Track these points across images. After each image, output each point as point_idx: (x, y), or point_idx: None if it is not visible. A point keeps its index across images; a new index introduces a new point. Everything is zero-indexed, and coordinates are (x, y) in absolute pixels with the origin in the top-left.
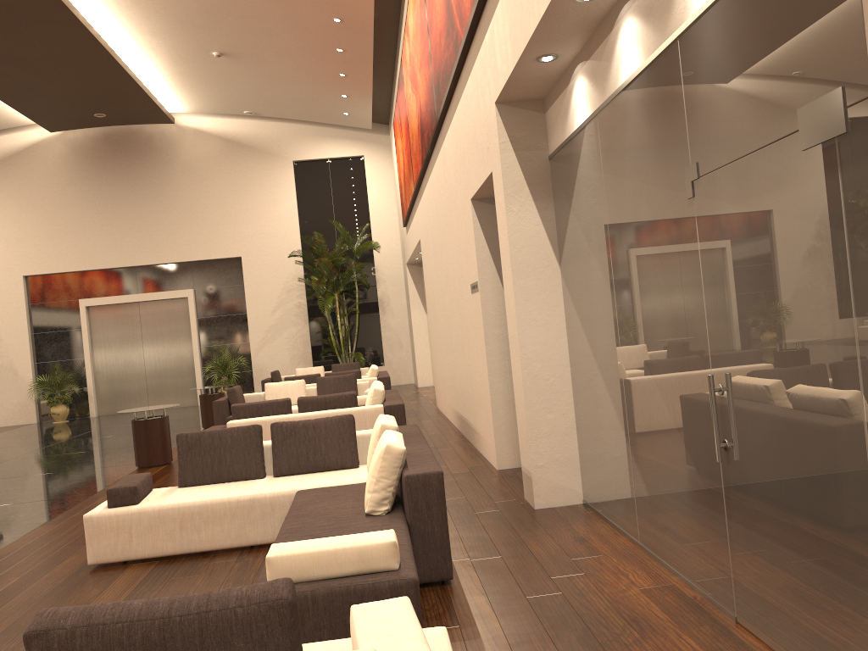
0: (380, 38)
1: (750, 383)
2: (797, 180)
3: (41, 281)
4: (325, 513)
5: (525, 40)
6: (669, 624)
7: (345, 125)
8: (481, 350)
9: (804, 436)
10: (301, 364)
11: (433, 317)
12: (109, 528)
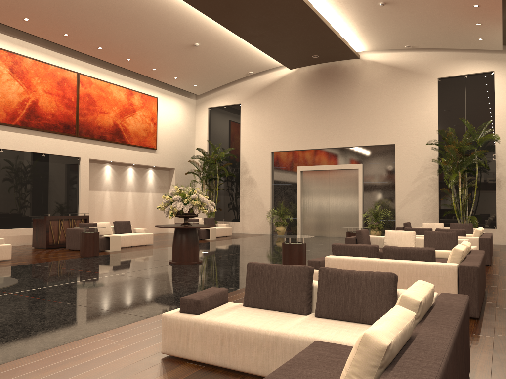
0: None
1: None
2: None
3: (279, 155)
4: None
5: None
6: None
7: (480, 48)
8: None
9: None
10: (430, 220)
11: None
12: (175, 329)
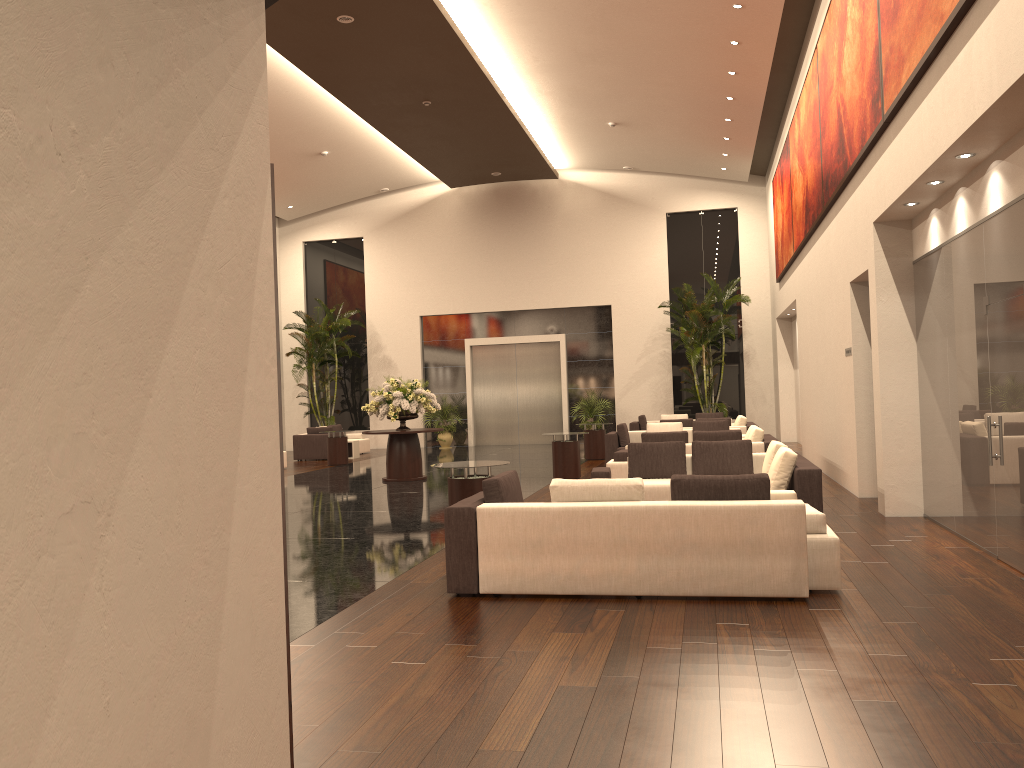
0: (767, 107)
1: (1005, 420)
2: (1022, 317)
3: (433, 321)
4: None
5: (894, 196)
6: (955, 557)
7: (720, 178)
8: (851, 402)
9: (1022, 445)
10: (662, 412)
11: (805, 373)
12: None
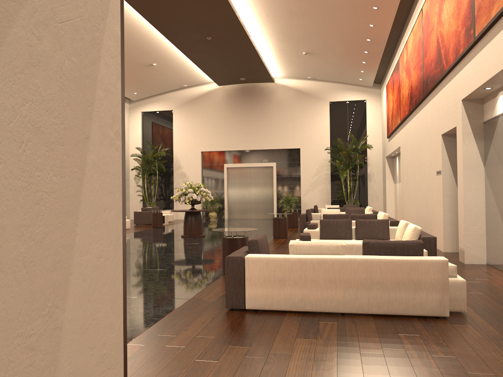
0: (386, 46)
1: None
2: None
3: (208, 154)
4: None
5: (480, 83)
6: None
7: (358, 84)
8: (439, 200)
9: None
10: (325, 204)
11: (405, 185)
12: None
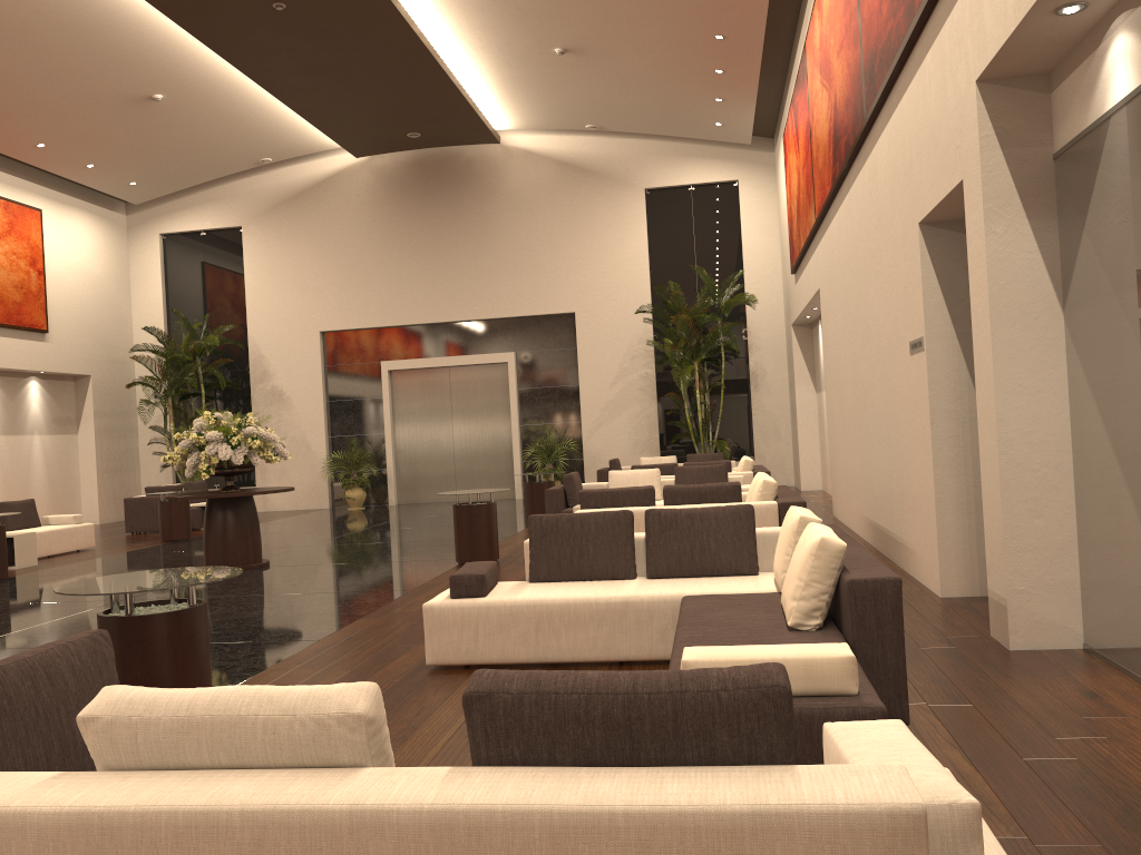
0: (774, 18)
1: None
2: None
3: (339, 339)
4: (730, 623)
5: None
6: None
7: (715, 139)
8: (923, 432)
9: None
10: (645, 453)
11: (836, 393)
12: (452, 623)
